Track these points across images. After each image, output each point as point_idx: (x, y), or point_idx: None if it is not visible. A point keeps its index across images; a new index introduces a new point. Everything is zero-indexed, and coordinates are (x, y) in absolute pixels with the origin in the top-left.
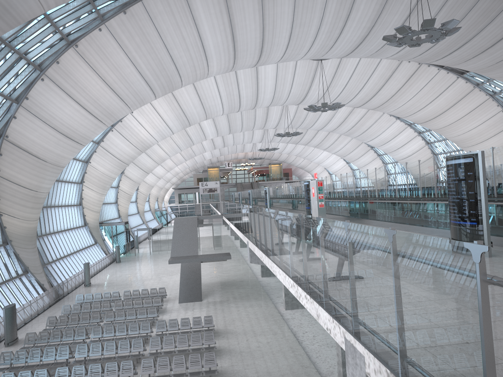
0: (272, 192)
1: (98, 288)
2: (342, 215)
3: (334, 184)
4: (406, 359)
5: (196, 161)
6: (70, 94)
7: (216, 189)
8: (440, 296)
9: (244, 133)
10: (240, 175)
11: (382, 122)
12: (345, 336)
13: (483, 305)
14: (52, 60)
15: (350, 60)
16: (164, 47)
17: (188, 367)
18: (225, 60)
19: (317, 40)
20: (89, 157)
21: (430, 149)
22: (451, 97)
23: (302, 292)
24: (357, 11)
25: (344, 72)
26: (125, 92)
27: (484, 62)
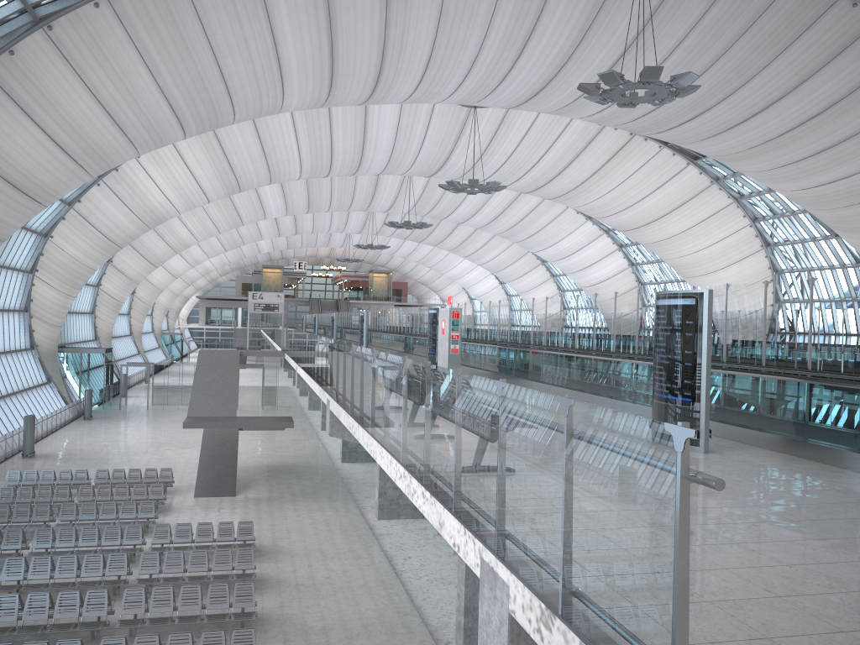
0: (372, 320)
1: (49, 462)
2: (486, 369)
3: (477, 317)
4: (571, 587)
5: (244, 253)
6: (29, 113)
7: (278, 306)
8: (626, 496)
9: (333, 214)
10: (318, 286)
11: (564, 222)
12: (482, 556)
13: (681, 509)
14: (2, 47)
15: (522, 113)
16: (210, 51)
17: (206, 605)
18: (315, 87)
19: (472, 74)
20: (50, 227)
21: (635, 275)
22: (675, 194)
23: (418, 486)
24: (542, 35)
25: (511, 133)
26: (131, 120)
27: (730, 144)
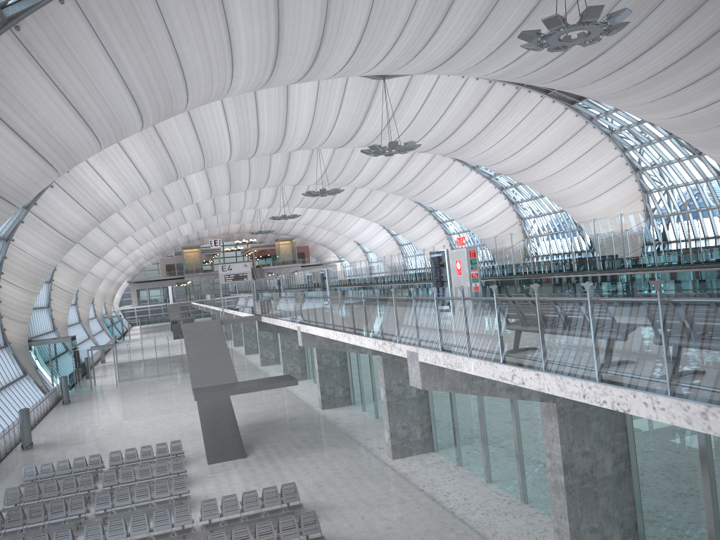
0: (312, 279)
1: (50, 450)
2: None
3: None
4: None
5: (168, 238)
6: (1, 116)
7: (246, 274)
8: None
9: (246, 193)
10: (230, 259)
11: (452, 174)
12: None
13: None
14: None
15: (423, 80)
16: (169, 40)
17: None
18: (260, 68)
19: (399, 42)
20: (11, 231)
21: (516, 212)
22: (556, 136)
23: None
24: None
25: (414, 99)
26: (97, 115)
27: (618, 83)
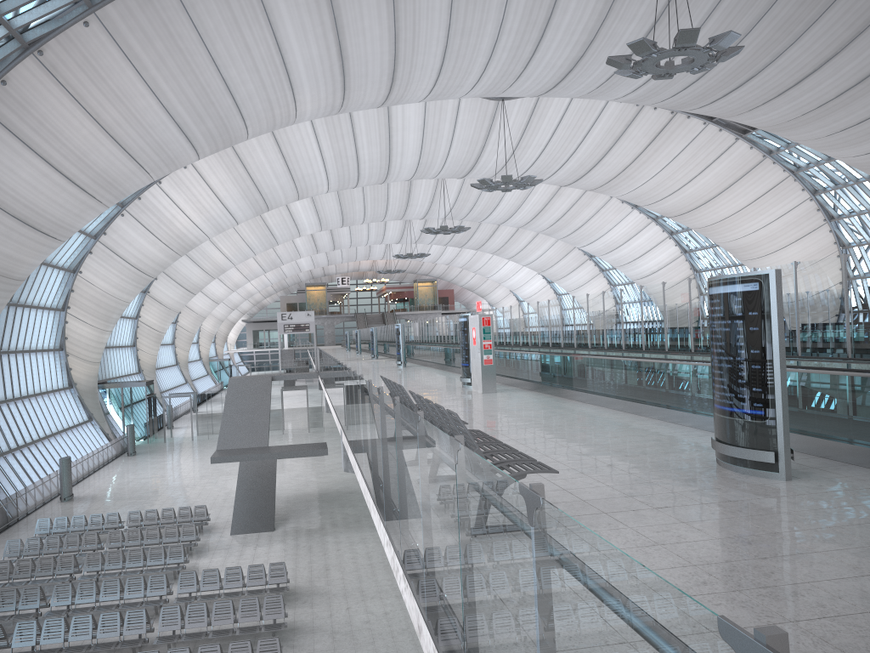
0: (413, 332)
1: (87, 504)
2: (526, 379)
3: (516, 322)
4: None
5: (285, 273)
6: (30, 144)
7: (309, 325)
8: None
9: (369, 226)
10: (364, 300)
11: (609, 213)
12: None
13: None
14: None
15: (554, 101)
16: (212, 62)
17: None
18: (327, 91)
19: (493, 62)
20: (78, 262)
21: (689, 263)
22: (725, 173)
23: (399, 564)
24: (564, 11)
25: (543, 123)
26: (138, 144)
27: (782, 112)
